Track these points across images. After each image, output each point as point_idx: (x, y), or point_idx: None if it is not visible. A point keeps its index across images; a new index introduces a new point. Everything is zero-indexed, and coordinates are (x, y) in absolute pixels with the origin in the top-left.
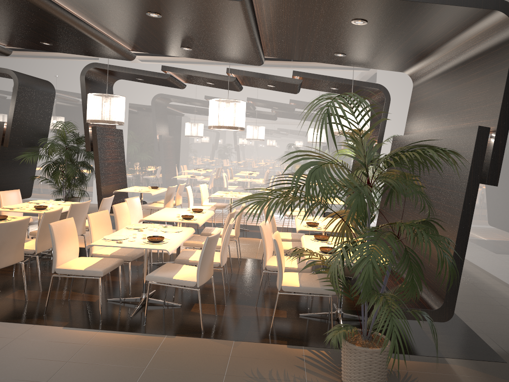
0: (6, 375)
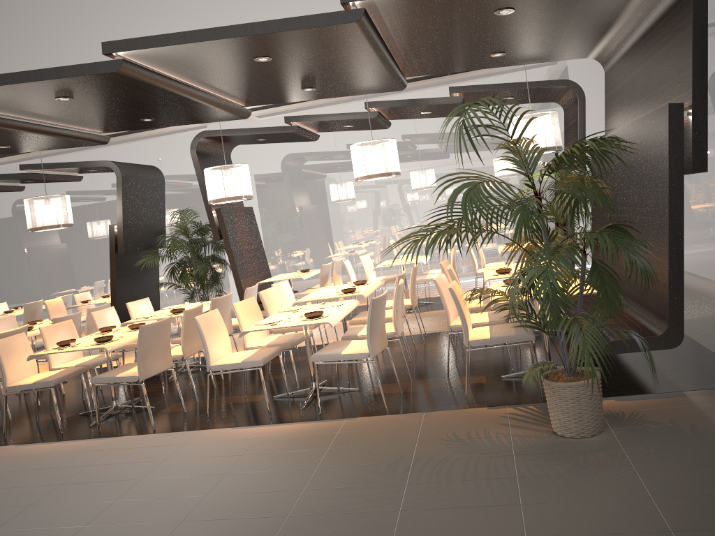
0: (183, 473)
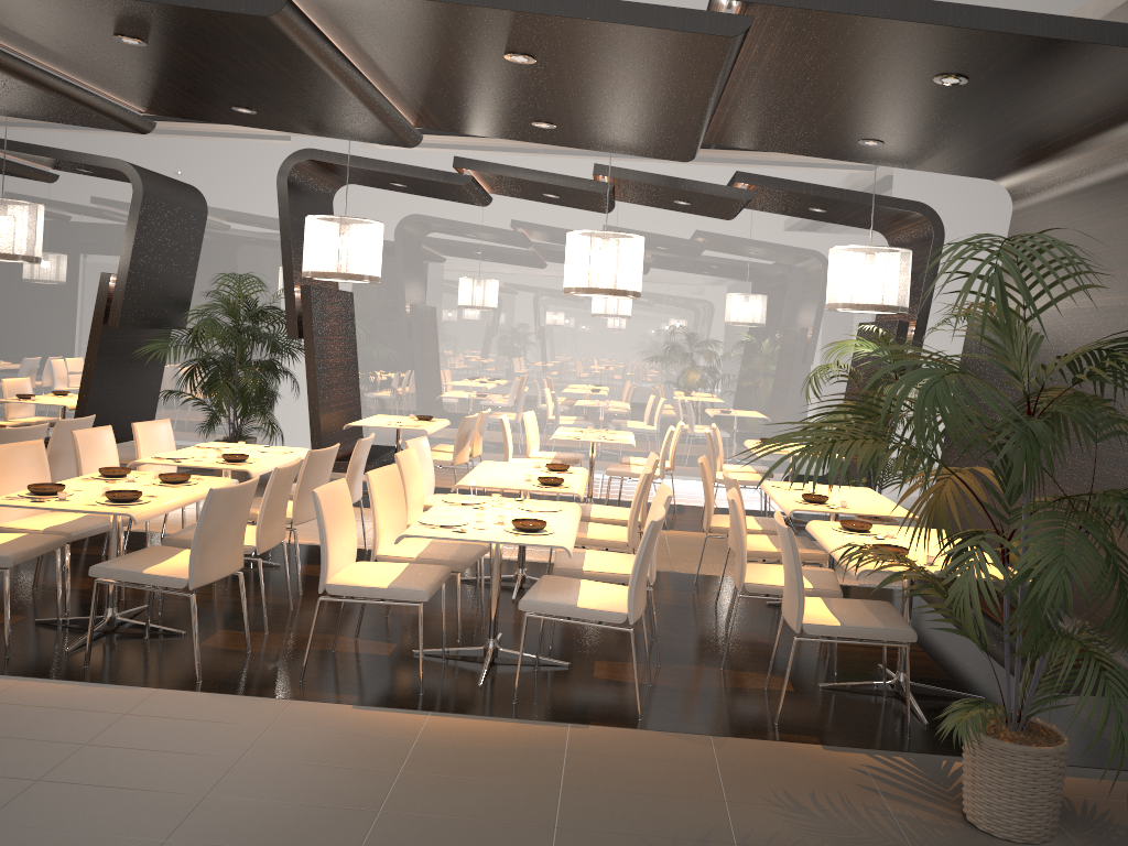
0: (291, 797)
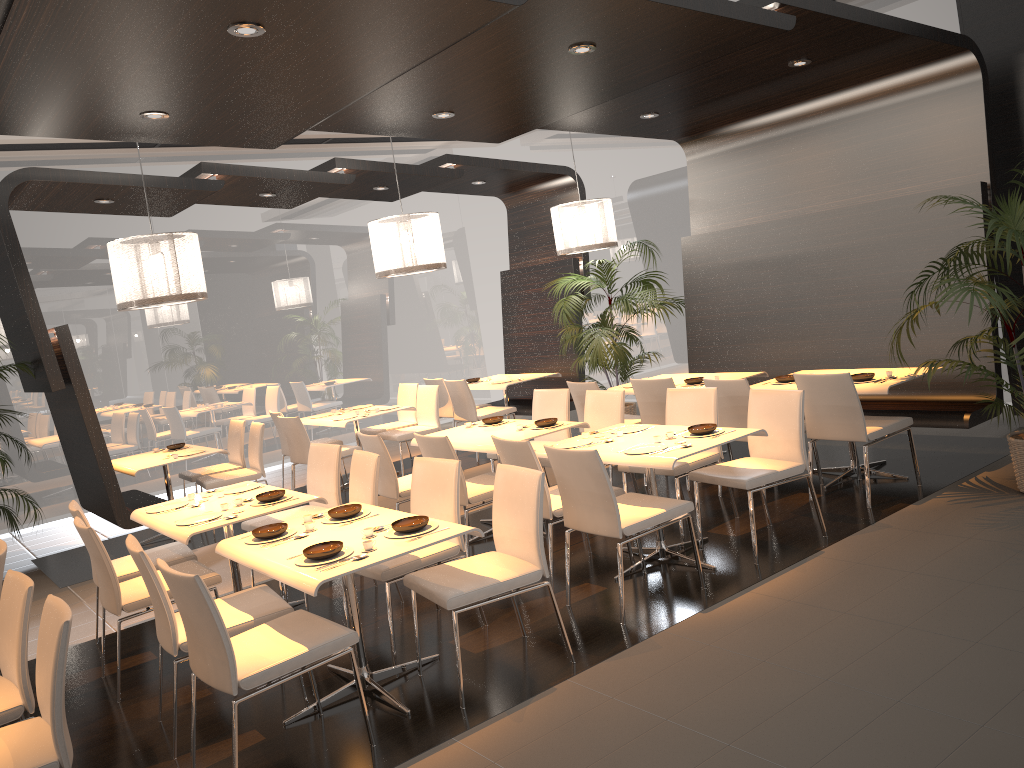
0: (856, 651)
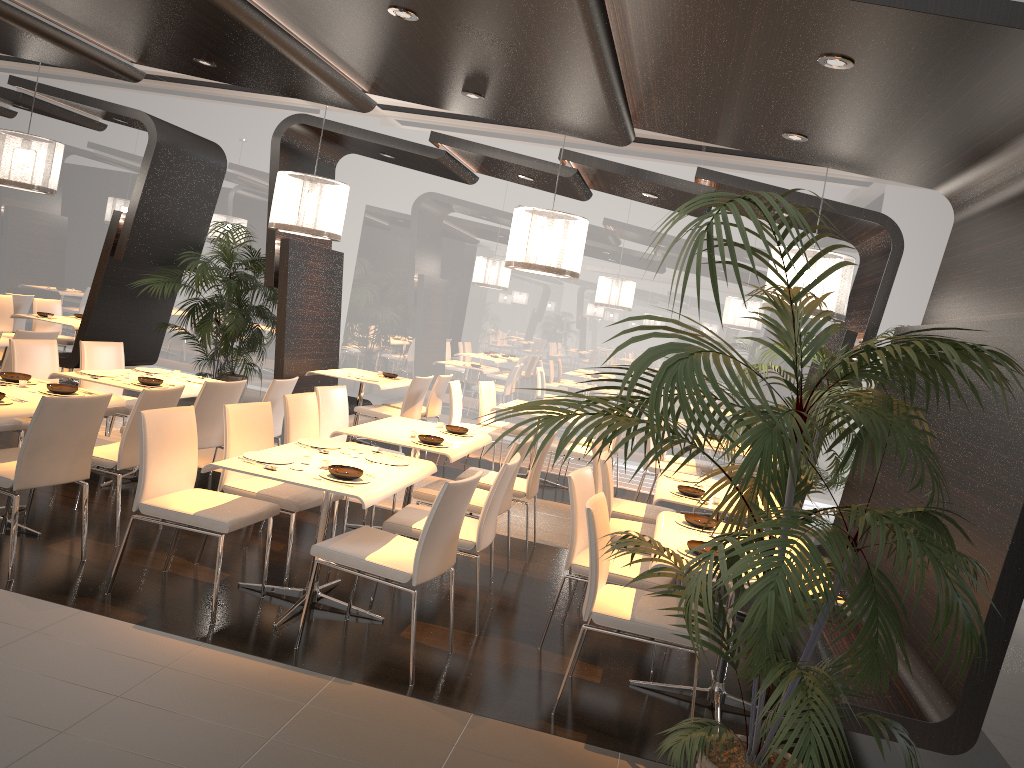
0: None
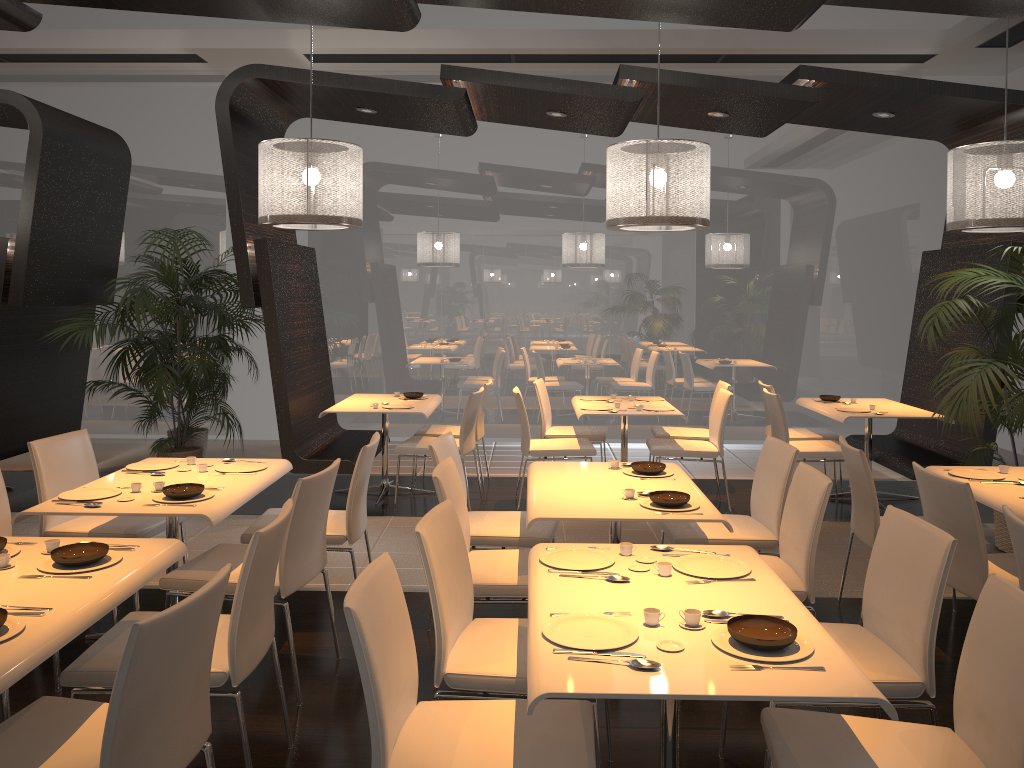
0: None
